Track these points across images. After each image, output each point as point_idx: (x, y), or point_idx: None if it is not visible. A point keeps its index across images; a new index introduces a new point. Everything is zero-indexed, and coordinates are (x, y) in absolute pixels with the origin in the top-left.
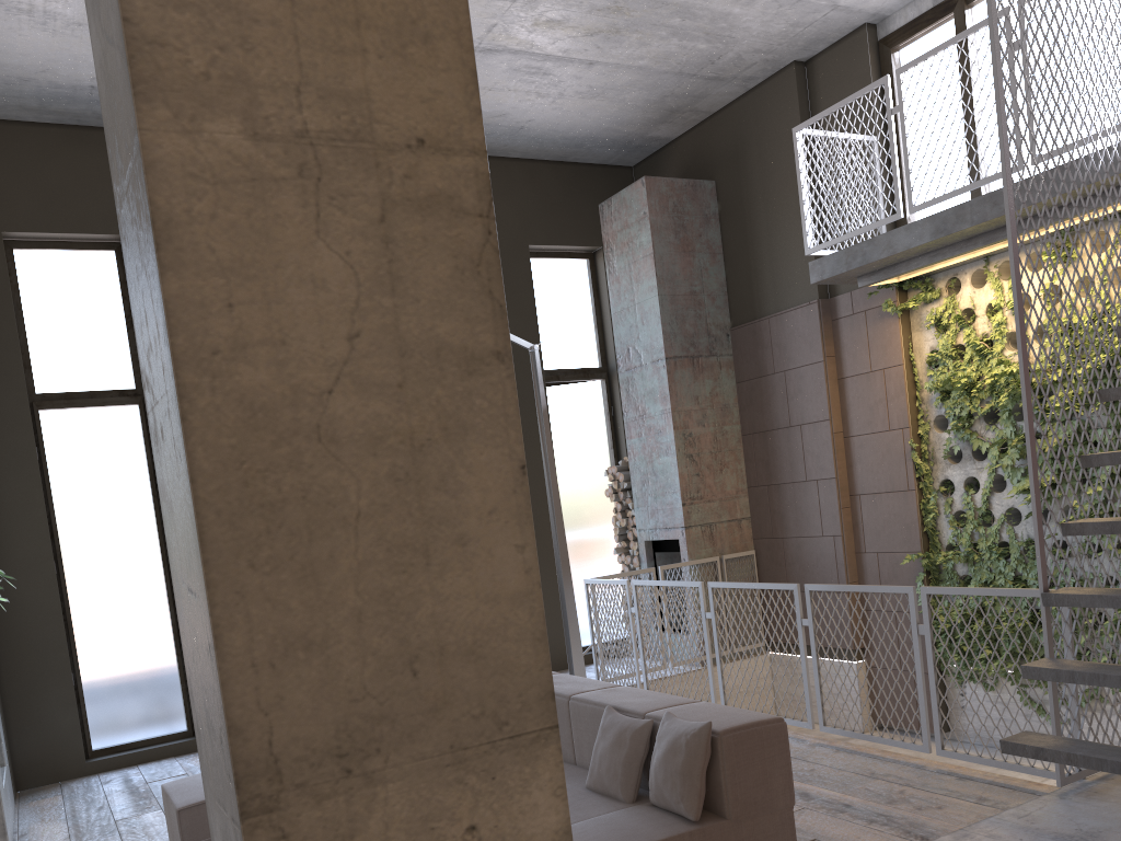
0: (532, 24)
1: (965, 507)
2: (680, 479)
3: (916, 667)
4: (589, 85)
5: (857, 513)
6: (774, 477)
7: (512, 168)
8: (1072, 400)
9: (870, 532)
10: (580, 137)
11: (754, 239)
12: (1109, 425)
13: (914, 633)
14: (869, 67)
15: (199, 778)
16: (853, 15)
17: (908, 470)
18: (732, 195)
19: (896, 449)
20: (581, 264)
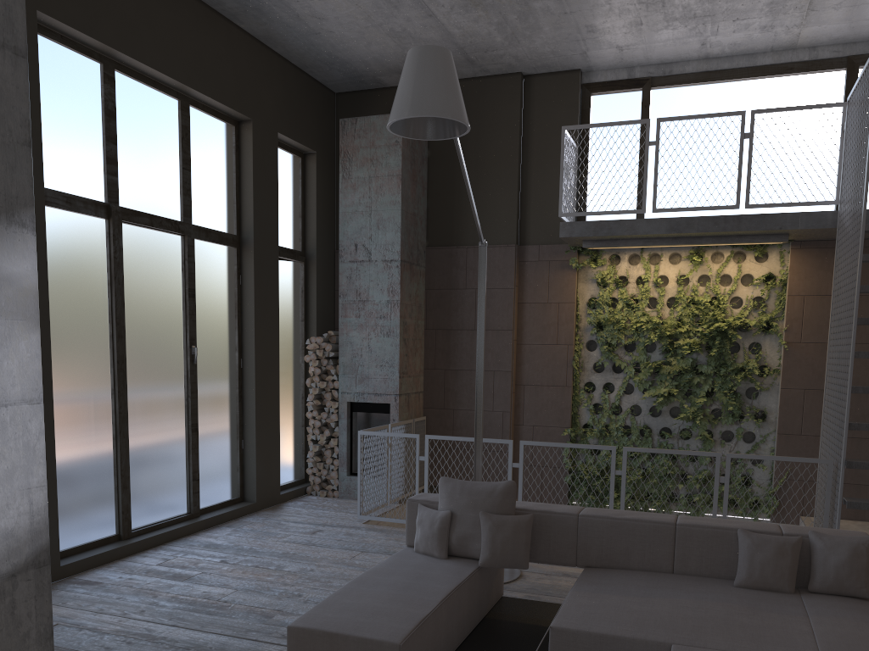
0: None
1: (602, 401)
2: (400, 356)
3: (714, 502)
4: (405, 28)
5: (520, 397)
6: (453, 364)
7: (274, 60)
8: (694, 345)
9: (530, 411)
10: (340, 58)
11: (462, 187)
12: (708, 363)
13: (716, 481)
14: (578, 99)
15: (329, 615)
16: (581, 62)
17: (568, 373)
18: (445, 148)
19: (560, 358)
20: (295, 160)
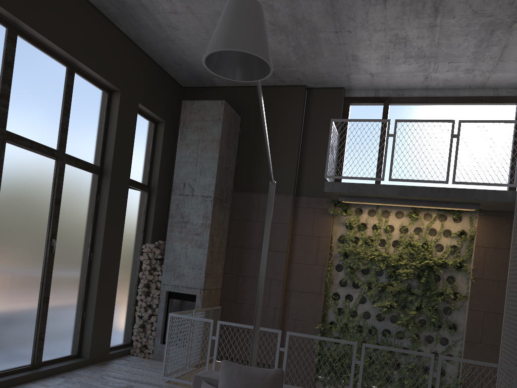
0: (262, 1)
1: (344, 307)
2: (206, 262)
3: None
4: None
5: (288, 299)
6: (243, 272)
7: (141, 56)
8: (410, 274)
9: (293, 309)
10: (187, 61)
11: (260, 154)
12: (418, 287)
13: (430, 376)
14: (342, 106)
15: None
16: (345, 82)
17: (322, 285)
18: (251, 128)
19: (317, 274)
20: (150, 125)
